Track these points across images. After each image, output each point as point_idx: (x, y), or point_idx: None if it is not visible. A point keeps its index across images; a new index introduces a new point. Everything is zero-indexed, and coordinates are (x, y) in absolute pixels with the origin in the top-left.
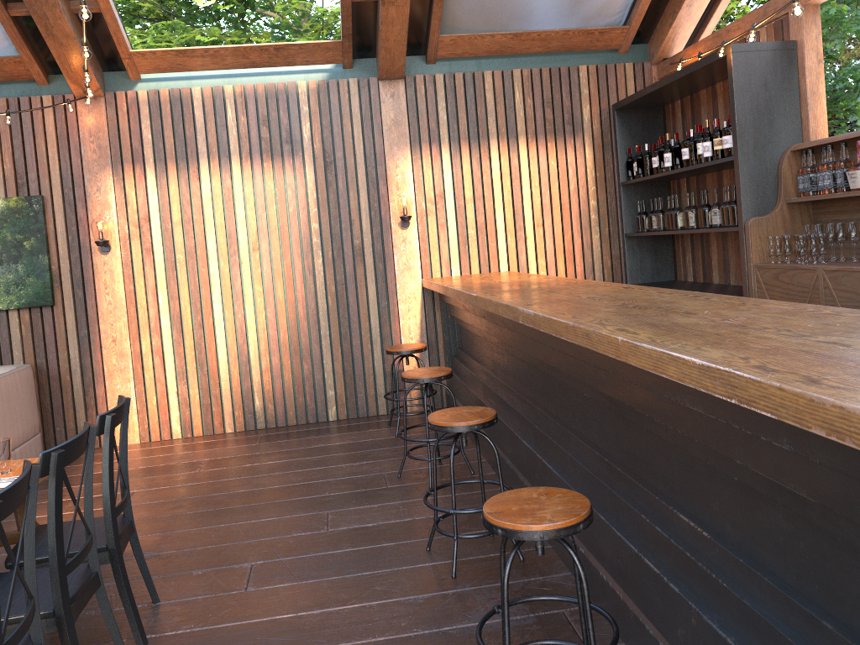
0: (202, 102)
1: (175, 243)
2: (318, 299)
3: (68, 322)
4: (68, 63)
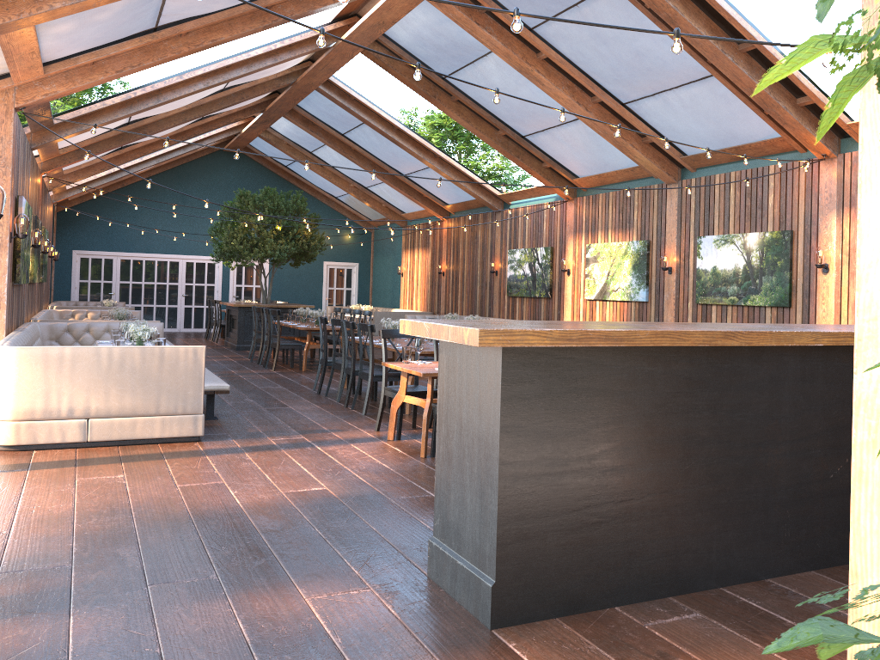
0: None
1: None
2: None
3: (796, 320)
4: (803, 139)
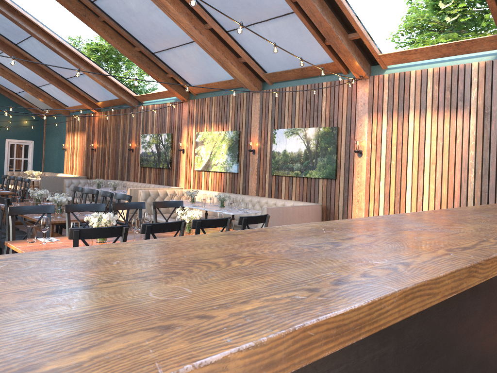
0: (415, 79)
1: (391, 155)
2: (468, 199)
3: (340, 188)
4: (349, 64)
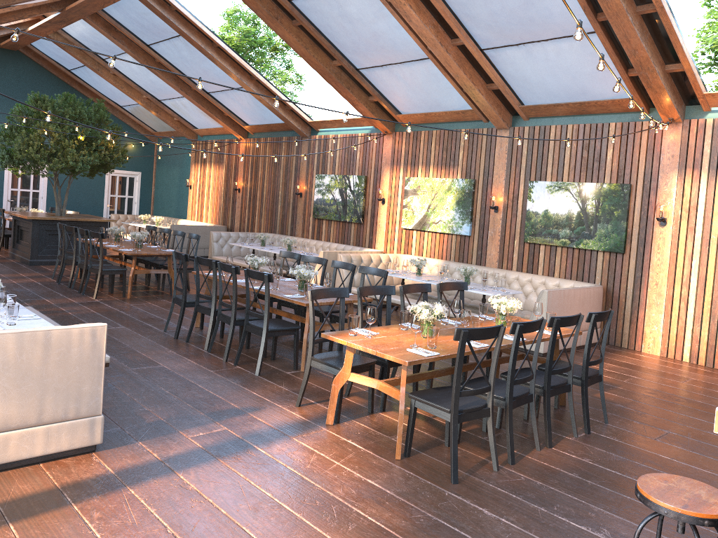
0: None
1: (711, 227)
2: None
3: (630, 265)
4: (659, 103)
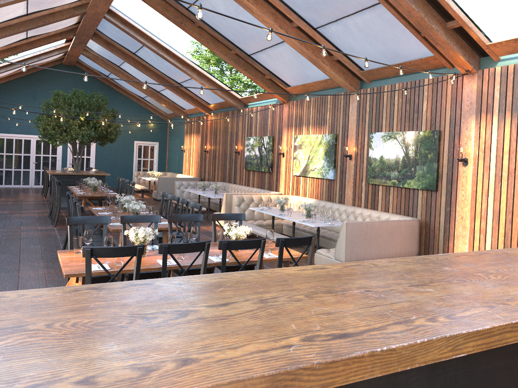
0: None
1: (502, 165)
2: None
3: (441, 201)
4: (451, 57)
